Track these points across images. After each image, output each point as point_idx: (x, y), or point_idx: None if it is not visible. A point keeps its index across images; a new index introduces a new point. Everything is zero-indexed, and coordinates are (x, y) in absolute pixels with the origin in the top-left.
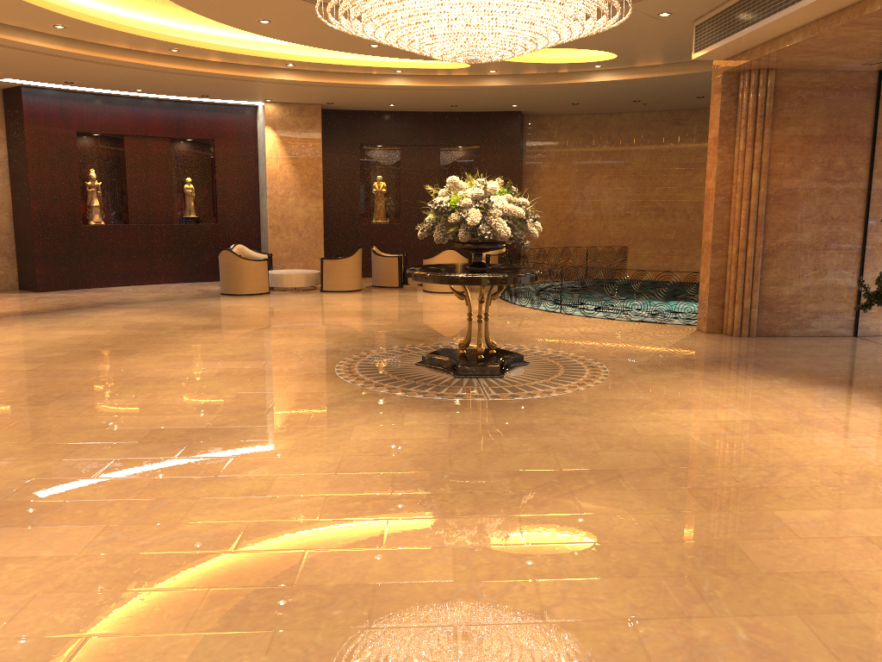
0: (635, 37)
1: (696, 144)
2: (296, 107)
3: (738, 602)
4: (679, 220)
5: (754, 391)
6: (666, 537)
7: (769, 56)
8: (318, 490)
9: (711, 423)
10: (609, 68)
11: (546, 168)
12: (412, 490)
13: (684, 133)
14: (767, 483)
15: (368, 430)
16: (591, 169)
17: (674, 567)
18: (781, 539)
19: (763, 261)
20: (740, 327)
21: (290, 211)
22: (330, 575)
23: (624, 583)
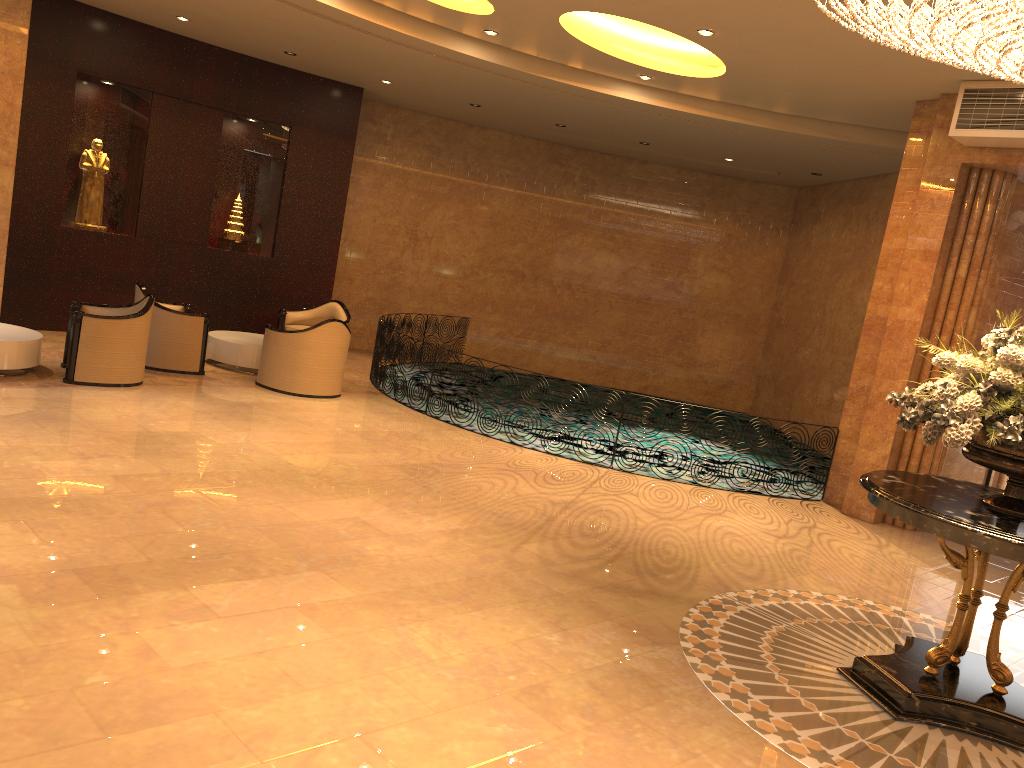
0: (831, 69)
1: (577, 195)
2: None
3: None
4: (542, 292)
5: None
6: None
7: None
8: None
9: None
10: (644, 83)
11: (369, 184)
12: None
13: (563, 177)
14: None
15: None
16: (433, 199)
17: None
18: None
19: None
20: None
21: None
22: None
23: None
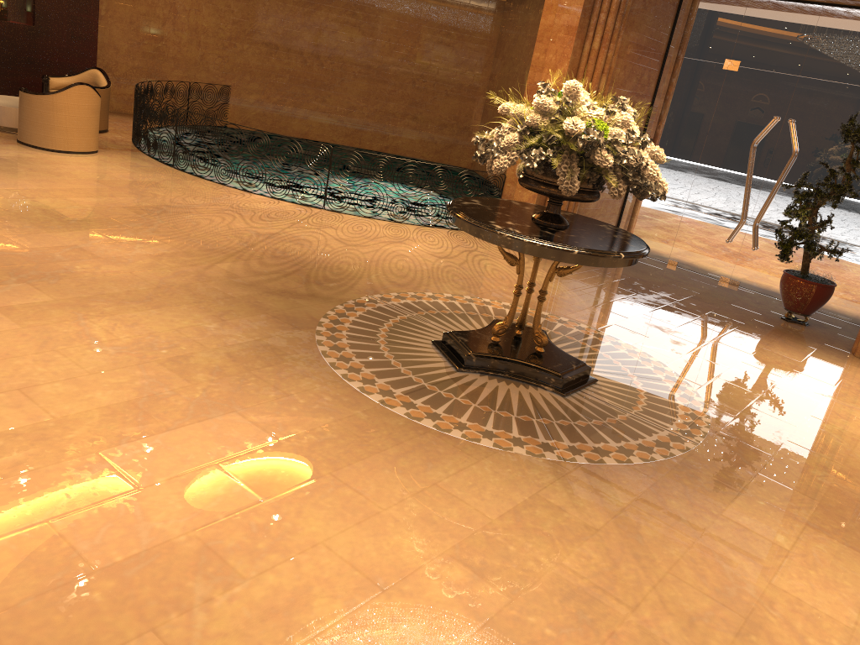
0: None
1: None
2: None
3: None
4: (294, 63)
5: (770, 359)
6: None
7: None
8: None
9: None
10: None
11: None
12: None
13: None
14: None
15: (807, 588)
16: None
17: None
18: None
19: None
20: None
21: None
22: None
23: None
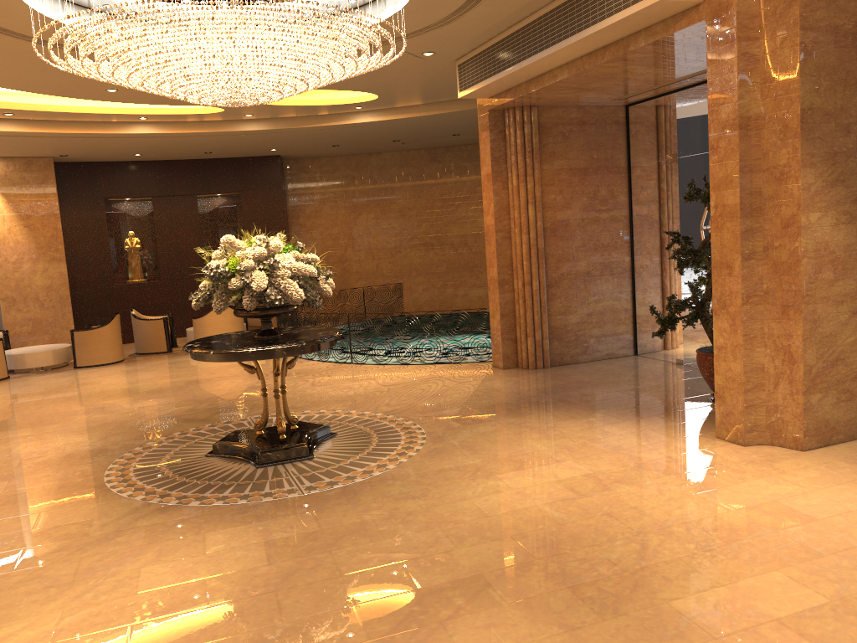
0: (397, 77)
1: (455, 179)
2: (22, 161)
3: None
4: (448, 253)
5: (578, 435)
6: None
7: (534, 93)
8: None
9: (555, 485)
10: (370, 109)
11: (312, 211)
12: None
13: (443, 169)
14: (645, 560)
15: (161, 572)
16: (357, 209)
17: None
18: None
19: (548, 292)
20: (535, 360)
21: (27, 279)
22: None
23: None
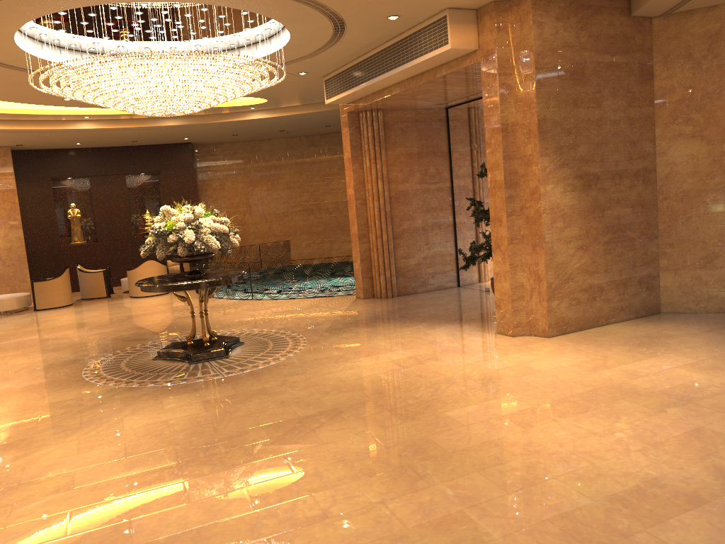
0: (281, 88)
1: (329, 159)
2: None
3: (442, 474)
4: (324, 216)
5: (409, 335)
6: (385, 445)
7: (378, 101)
8: (117, 473)
9: (388, 363)
10: (261, 109)
11: (217, 185)
12: (194, 456)
13: (319, 151)
14: (435, 395)
15: (137, 419)
16: (253, 183)
17: (397, 462)
18: (454, 429)
19: (394, 243)
20: (386, 291)
21: None
22: (159, 531)
23: (370, 481)
